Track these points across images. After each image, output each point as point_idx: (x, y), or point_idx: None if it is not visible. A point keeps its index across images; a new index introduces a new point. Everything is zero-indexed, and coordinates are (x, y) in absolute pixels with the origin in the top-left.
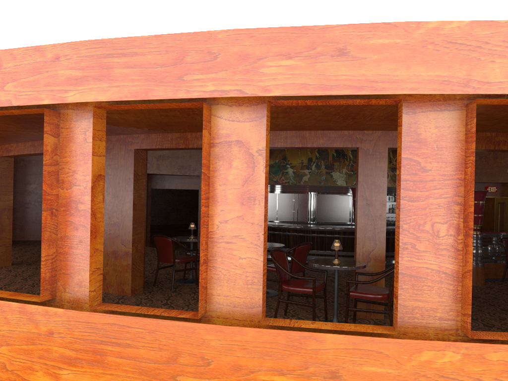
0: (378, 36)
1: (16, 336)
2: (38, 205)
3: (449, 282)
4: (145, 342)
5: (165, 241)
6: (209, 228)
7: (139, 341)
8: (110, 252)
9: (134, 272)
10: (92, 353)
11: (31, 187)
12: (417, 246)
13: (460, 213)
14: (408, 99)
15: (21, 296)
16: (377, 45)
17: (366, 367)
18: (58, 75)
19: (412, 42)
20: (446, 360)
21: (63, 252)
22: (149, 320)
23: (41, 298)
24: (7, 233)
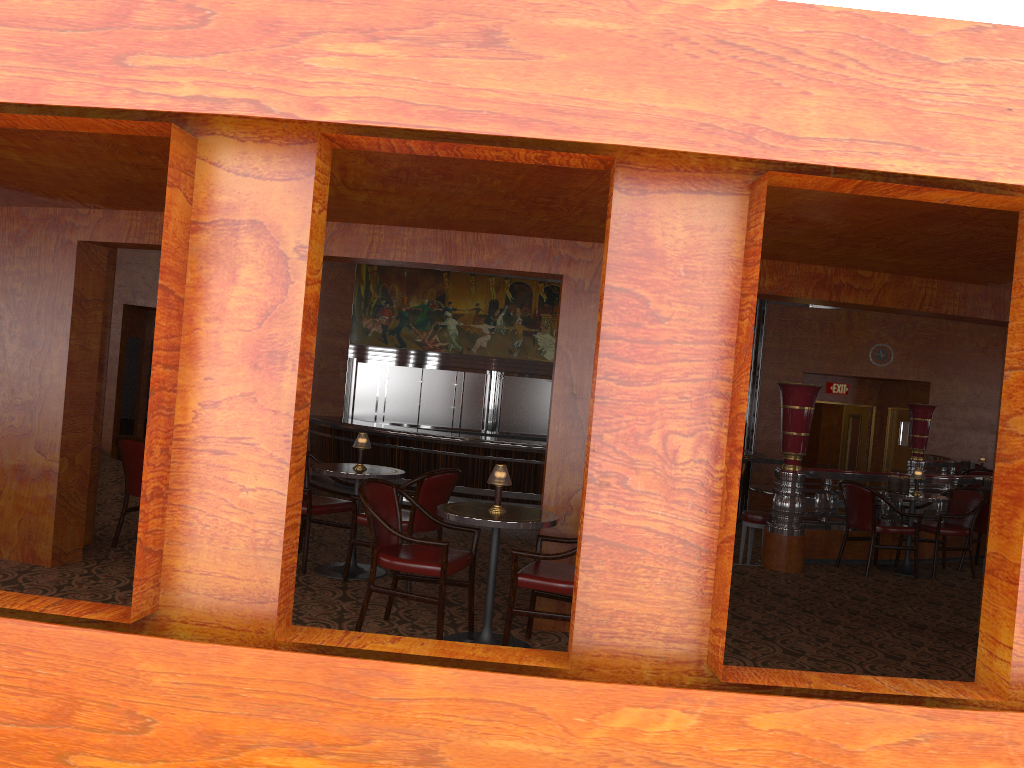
0: (572, 12)
1: None
2: None
3: (690, 561)
4: None
5: (143, 450)
6: (175, 418)
7: None
8: (9, 467)
9: (63, 514)
10: None
11: None
12: (631, 481)
13: (722, 416)
14: (632, 161)
15: None
16: (568, 32)
17: (498, 741)
18: None
19: (643, 32)
20: (667, 728)
21: None
22: (11, 624)
23: None
24: None
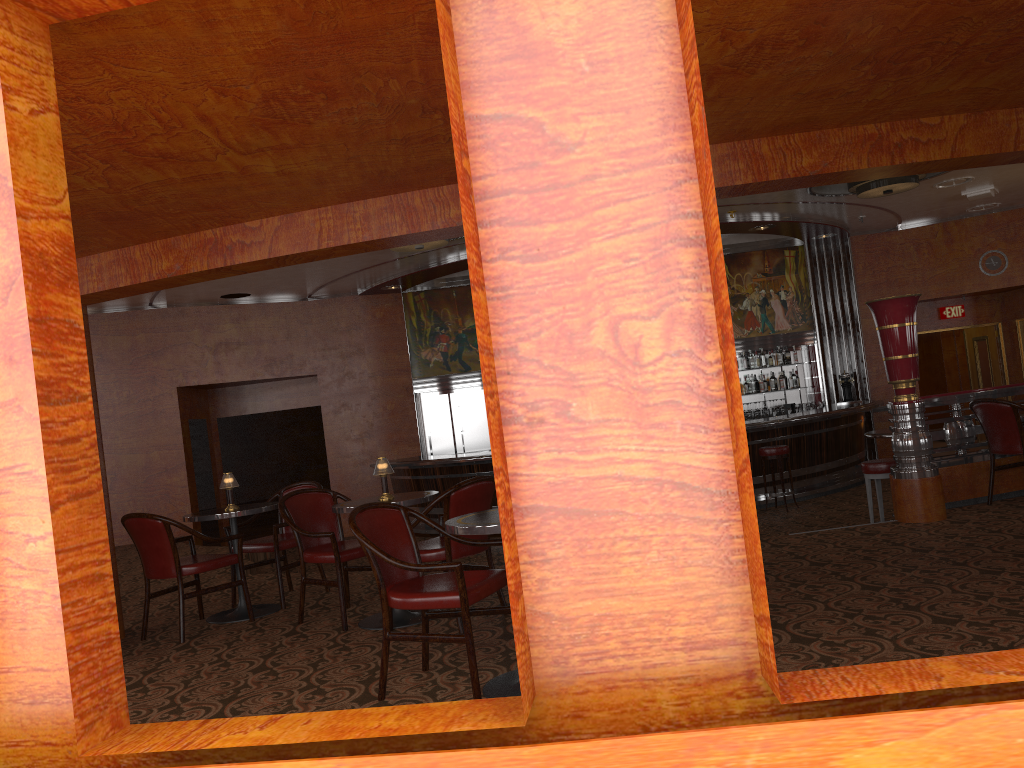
0: None
1: None
2: None
3: (699, 515)
4: None
5: (148, 526)
6: None
7: None
8: None
9: None
10: None
11: None
12: (577, 408)
13: (699, 274)
14: None
15: None
16: None
17: None
18: None
19: None
20: None
21: None
22: None
23: None
24: None
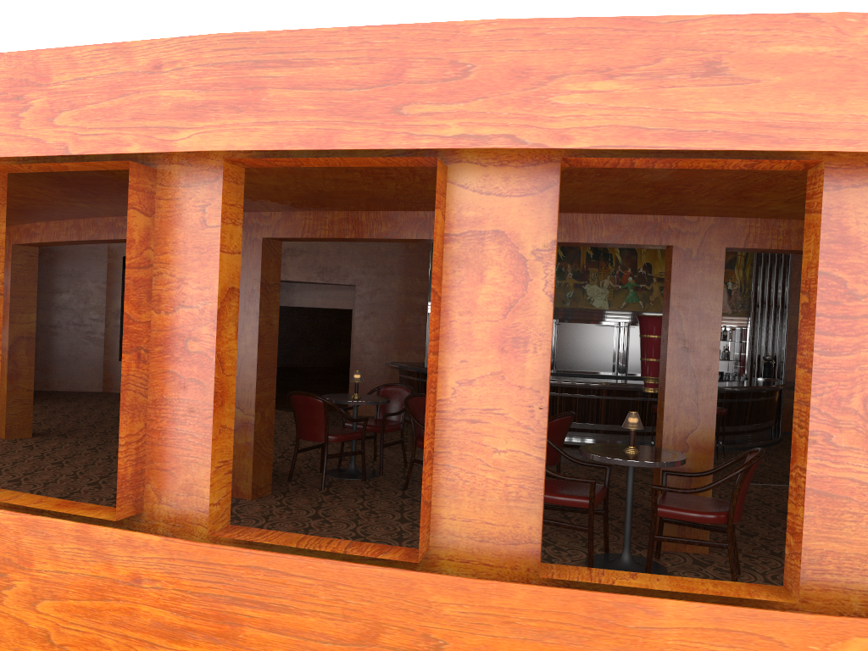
0: (784, 40)
1: (69, 582)
2: (74, 329)
3: None
4: (317, 604)
5: (311, 403)
6: (437, 394)
7: (305, 601)
8: None
9: (258, 457)
10: (214, 621)
11: (63, 299)
12: (835, 438)
13: None
14: (826, 161)
15: (78, 509)
16: (782, 57)
17: None
18: (159, 99)
19: (850, 52)
20: None
21: (158, 429)
22: (325, 563)
23: (117, 515)
24: (26, 381)
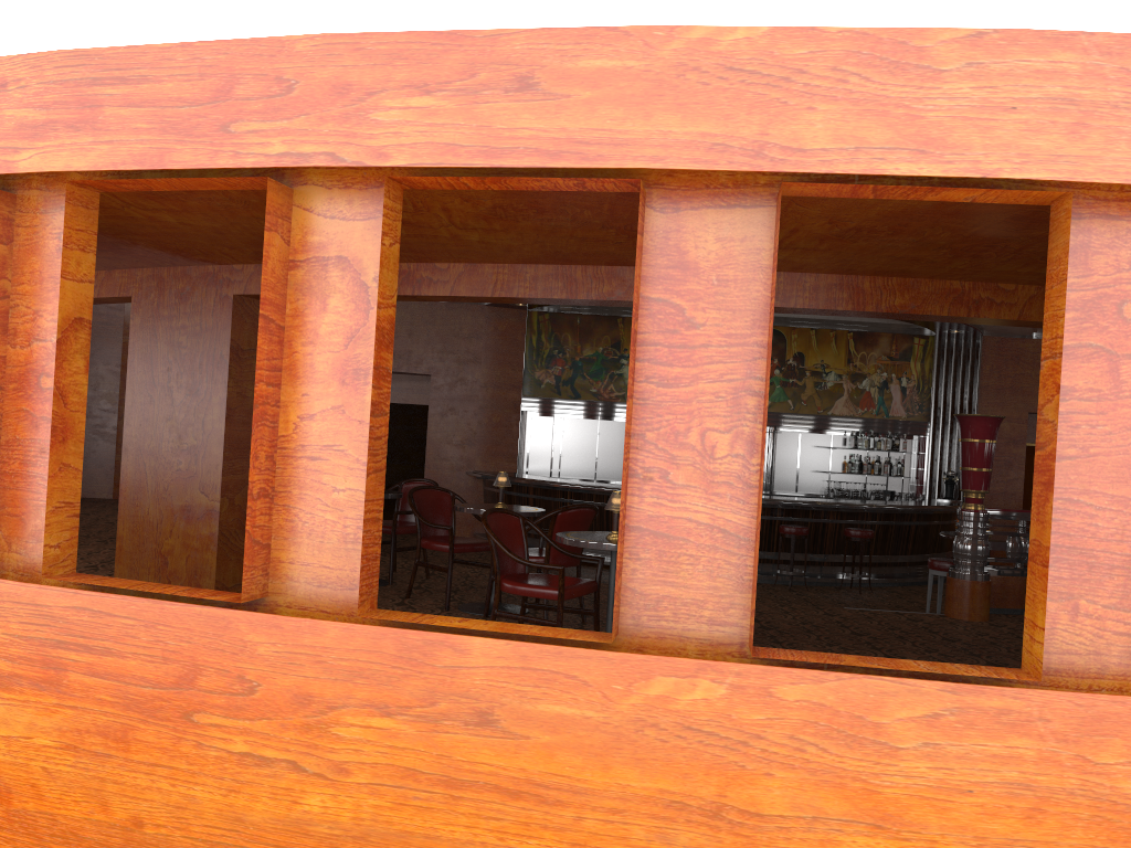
0: (595, 54)
1: None
2: None
3: (730, 549)
4: (138, 646)
5: None
6: (279, 430)
7: (127, 643)
8: (178, 508)
9: (224, 551)
10: (40, 666)
11: None
12: (672, 475)
13: (757, 413)
14: (665, 182)
15: None
16: (592, 72)
17: (546, 706)
18: (4, 119)
19: (658, 66)
20: (698, 696)
21: (10, 471)
22: (147, 603)
23: None
24: None
